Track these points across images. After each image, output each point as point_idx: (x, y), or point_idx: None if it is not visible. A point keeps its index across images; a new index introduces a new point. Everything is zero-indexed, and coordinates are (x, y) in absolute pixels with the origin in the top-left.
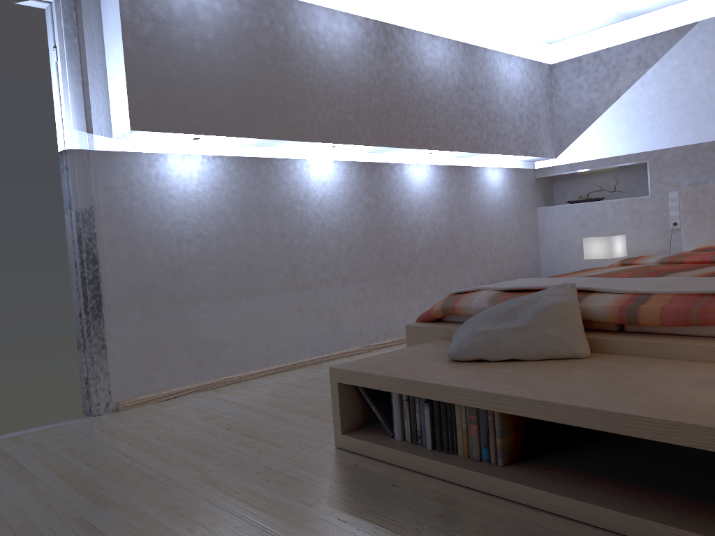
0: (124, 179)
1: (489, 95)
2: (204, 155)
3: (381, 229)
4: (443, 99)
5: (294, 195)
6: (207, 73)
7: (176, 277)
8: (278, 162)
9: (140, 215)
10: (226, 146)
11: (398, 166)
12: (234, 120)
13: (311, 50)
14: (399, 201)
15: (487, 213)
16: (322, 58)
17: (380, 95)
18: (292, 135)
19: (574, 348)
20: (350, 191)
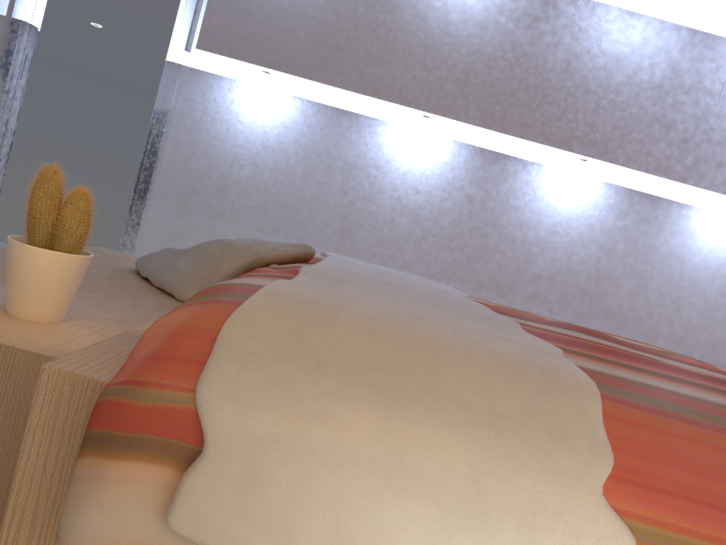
0: (203, 96)
1: (723, 108)
2: (284, 94)
3: (480, 230)
4: (621, 95)
5: (372, 157)
6: (286, 12)
7: (219, 192)
8: (364, 120)
9: (206, 129)
10: (311, 90)
11: (536, 166)
12: (301, 60)
13: (422, 6)
14: (522, 207)
15: (686, 271)
16: (434, 16)
17: (507, 71)
18: (363, 88)
19: (175, 284)
20: (450, 175)
